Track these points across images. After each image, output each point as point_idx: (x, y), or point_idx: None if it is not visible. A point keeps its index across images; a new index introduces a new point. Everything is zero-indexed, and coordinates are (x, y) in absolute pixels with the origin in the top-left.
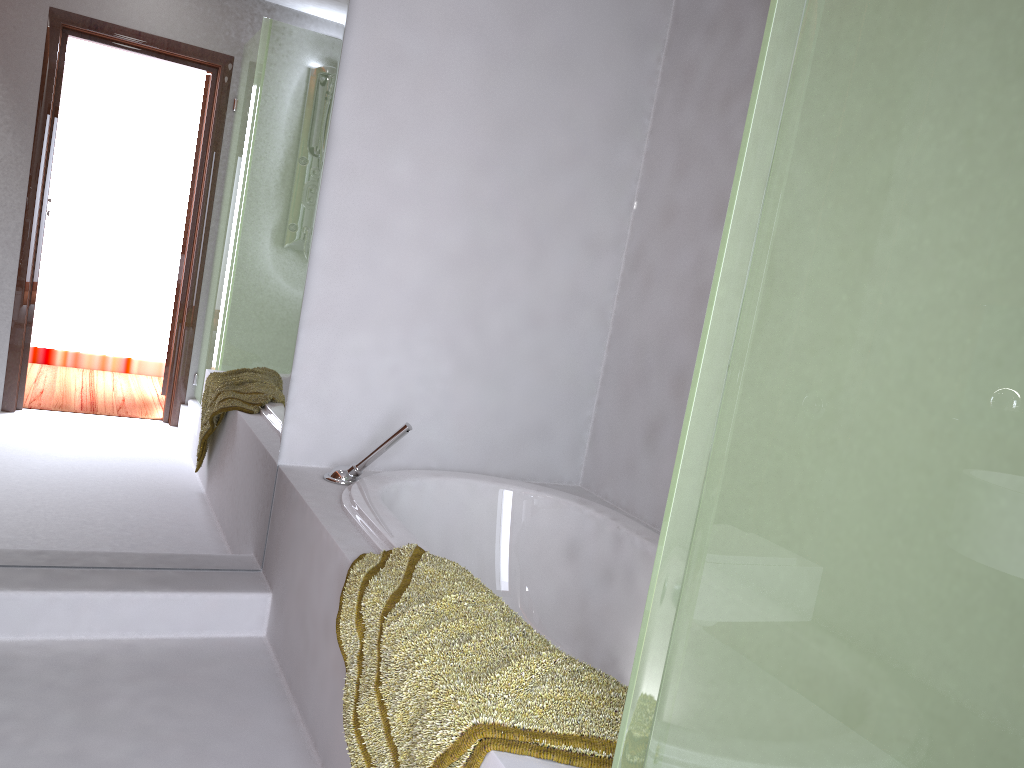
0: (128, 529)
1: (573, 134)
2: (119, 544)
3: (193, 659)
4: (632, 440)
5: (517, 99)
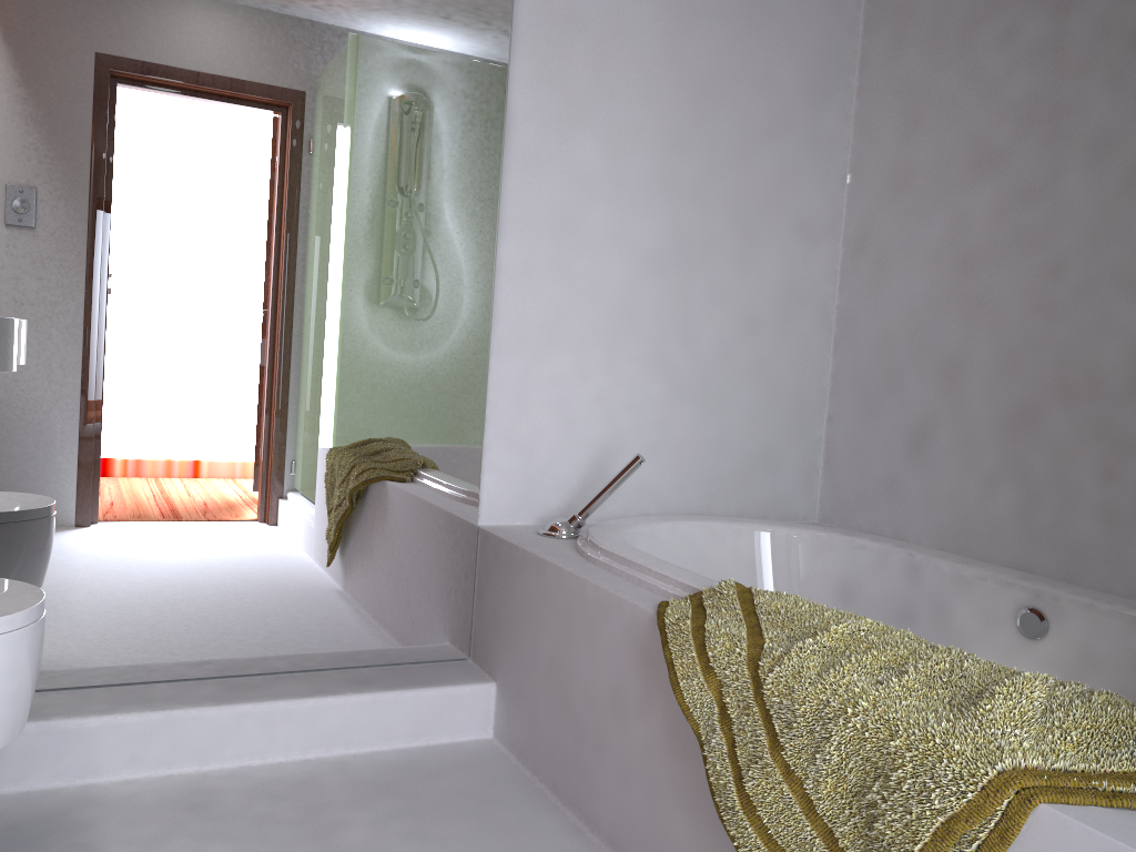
0: (312, 621)
1: (773, 99)
2: (303, 641)
3: (422, 772)
4: (888, 455)
5: (709, 61)
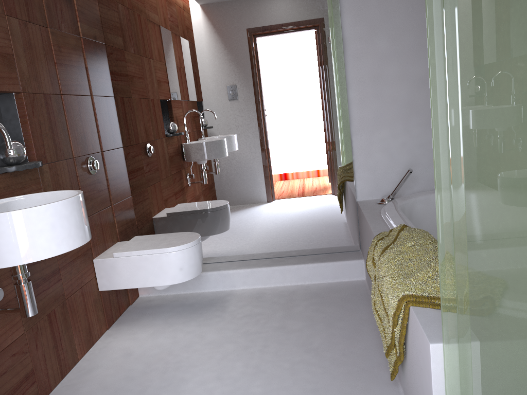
0: (299, 239)
1: None
2: (297, 245)
3: (332, 290)
4: None
5: None
